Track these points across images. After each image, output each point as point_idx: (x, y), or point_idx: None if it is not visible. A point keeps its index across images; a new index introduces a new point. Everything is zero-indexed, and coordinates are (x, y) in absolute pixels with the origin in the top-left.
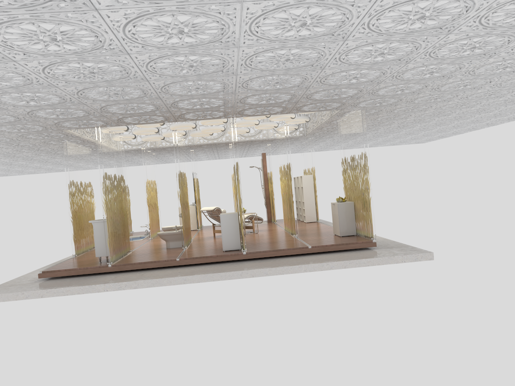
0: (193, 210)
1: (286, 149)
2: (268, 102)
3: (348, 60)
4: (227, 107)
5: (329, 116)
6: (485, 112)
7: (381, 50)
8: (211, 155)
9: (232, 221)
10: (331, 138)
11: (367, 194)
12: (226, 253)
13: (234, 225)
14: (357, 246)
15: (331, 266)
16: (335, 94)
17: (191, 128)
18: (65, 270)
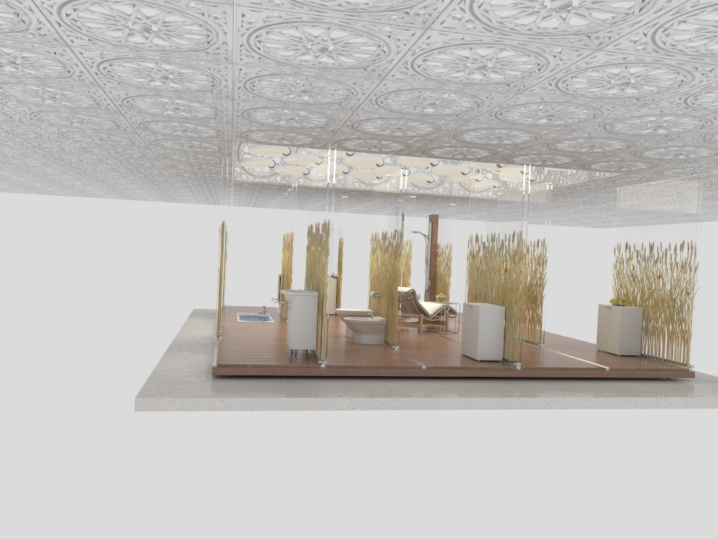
0: (333, 285)
1: (545, 219)
2: (576, 150)
3: None
4: (513, 148)
5: (584, 179)
6: None
7: None
8: None
9: (495, 318)
10: None
11: (691, 302)
12: (490, 365)
13: (497, 323)
14: (670, 374)
15: (668, 403)
16: (679, 153)
17: (374, 165)
18: (253, 365)
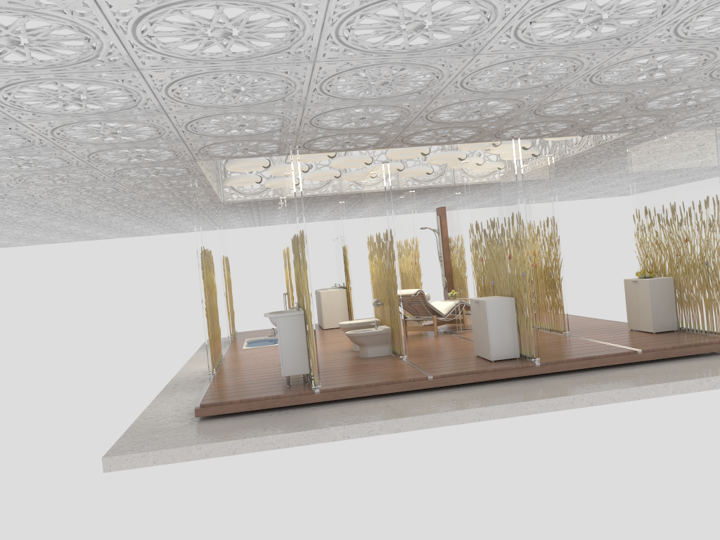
0: (342, 296)
1: (551, 195)
2: (569, 113)
3: None
4: (498, 121)
5: (591, 145)
6: None
7: None
8: None
9: (505, 312)
10: None
11: None
12: (505, 365)
13: (508, 317)
14: (714, 348)
15: (713, 383)
16: (686, 98)
17: (363, 164)
18: (240, 401)
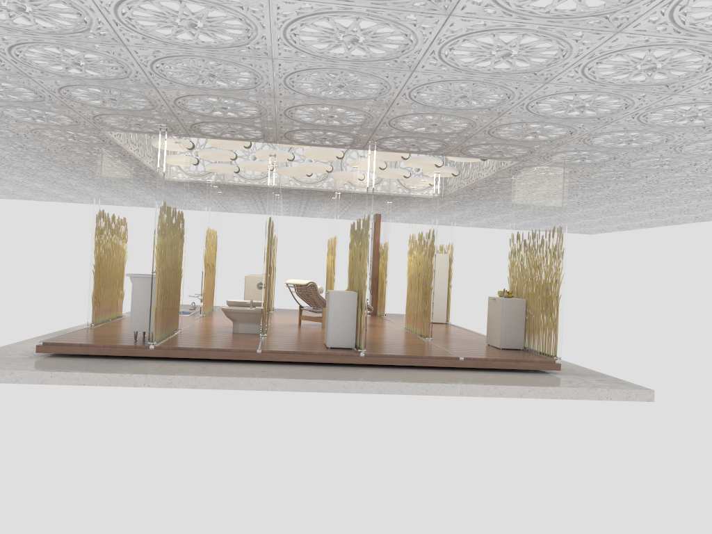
0: None
1: (433, 208)
2: (428, 131)
3: (595, 73)
4: (364, 130)
5: (494, 171)
6: (709, 198)
7: (656, 62)
8: (295, 209)
9: (347, 304)
10: (475, 208)
11: (557, 290)
12: (333, 351)
13: (349, 310)
14: (533, 365)
15: (500, 391)
16: (532, 132)
17: (286, 160)
18: (80, 344)
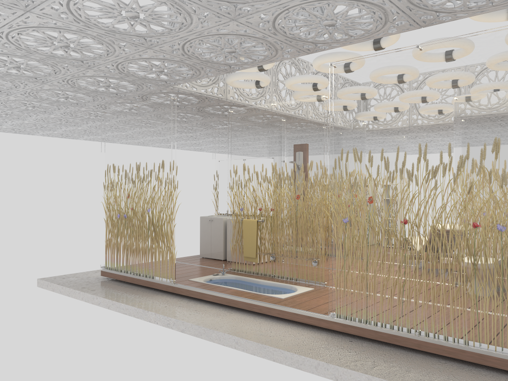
0: None
1: None
2: None
3: None
4: None
5: None
6: None
7: None
8: None
9: None
10: None
11: None
12: None
13: None
14: None
15: None
16: None
17: None
18: None
